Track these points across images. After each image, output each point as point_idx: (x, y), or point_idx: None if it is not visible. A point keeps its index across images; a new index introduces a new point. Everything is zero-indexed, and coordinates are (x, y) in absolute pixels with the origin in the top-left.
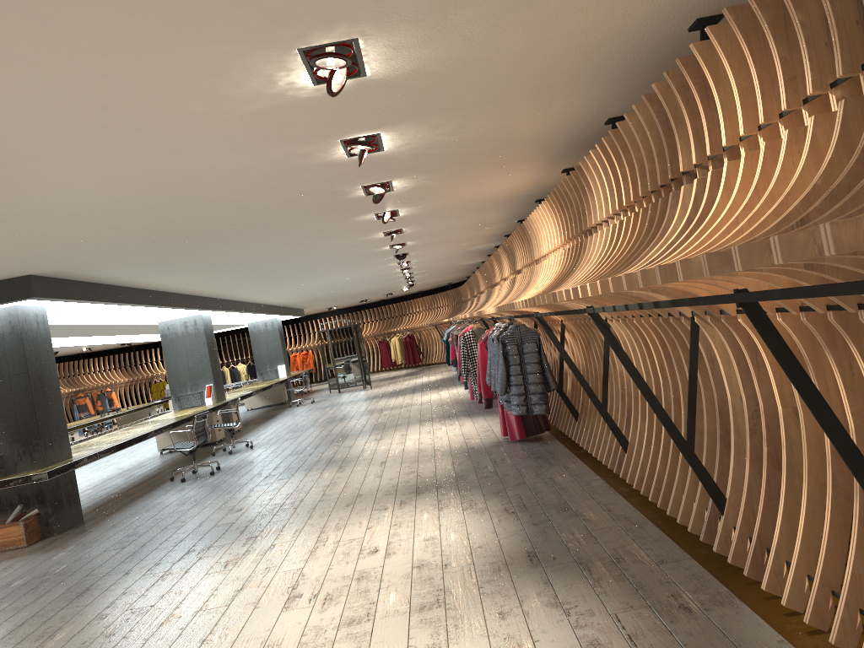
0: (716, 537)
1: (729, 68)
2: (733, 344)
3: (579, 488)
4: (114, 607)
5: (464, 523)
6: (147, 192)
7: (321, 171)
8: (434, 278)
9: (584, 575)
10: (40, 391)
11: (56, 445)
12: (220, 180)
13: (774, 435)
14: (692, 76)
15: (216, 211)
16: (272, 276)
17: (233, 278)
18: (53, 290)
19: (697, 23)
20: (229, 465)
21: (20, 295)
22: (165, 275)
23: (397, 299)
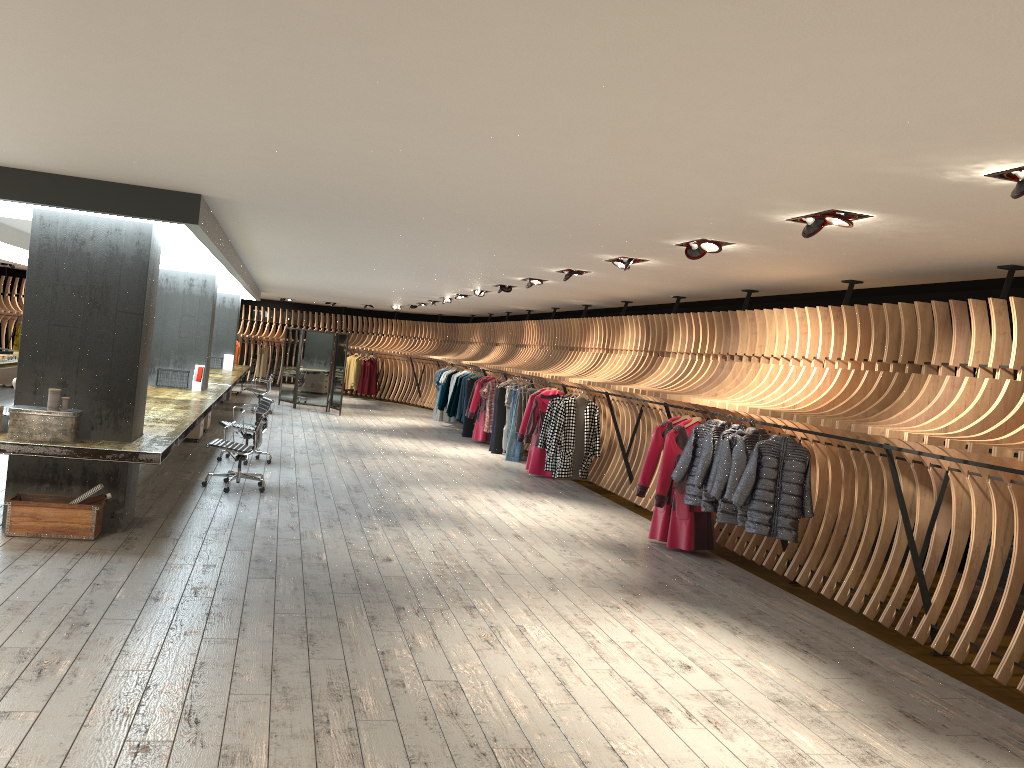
0: None
1: None
2: None
3: (849, 637)
4: (396, 672)
5: (759, 652)
6: (566, 183)
7: (728, 220)
8: (448, 307)
9: (1010, 755)
10: (144, 341)
11: (139, 416)
12: (648, 197)
13: None
14: None
15: (544, 213)
16: (356, 264)
17: (325, 255)
18: (204, 220)
19: None
20: (269, 482)
21: (180, 217)
22: (290, 234)
23: (357, 311)
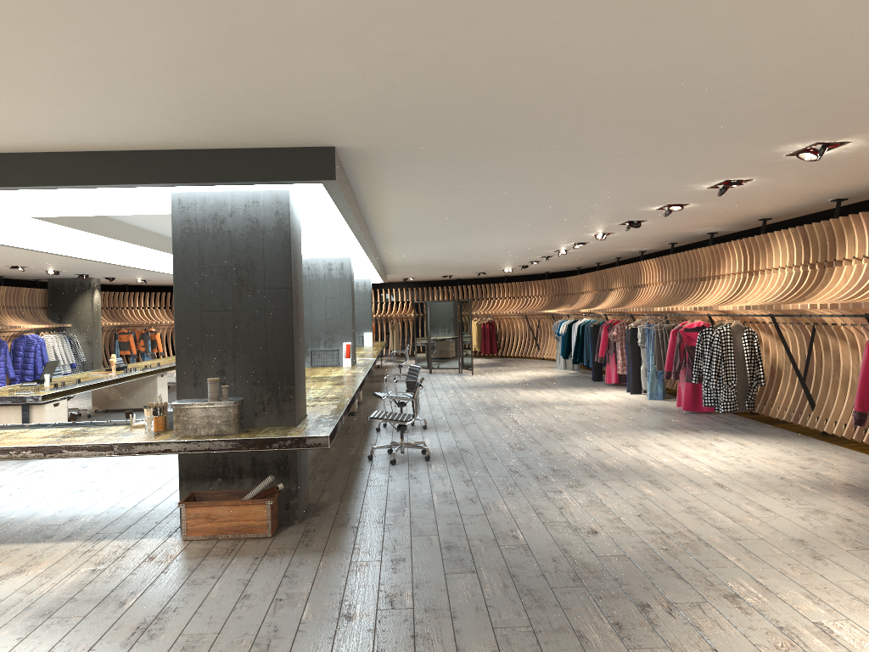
0: None
1: None
2: None
3: None
4: None
5: None
6: None
7: None
8: (558, 262)
9: None
10: (296, 317)
11: (300, 397)
12: None
13: None
14: None
15: (761, 75)
16: (483, 222)
17: (455, 214)
18: (340, 178)
19: None
20: (431, 449)
21: (316, 174)
22: (424, 191)
23: (470, 281)
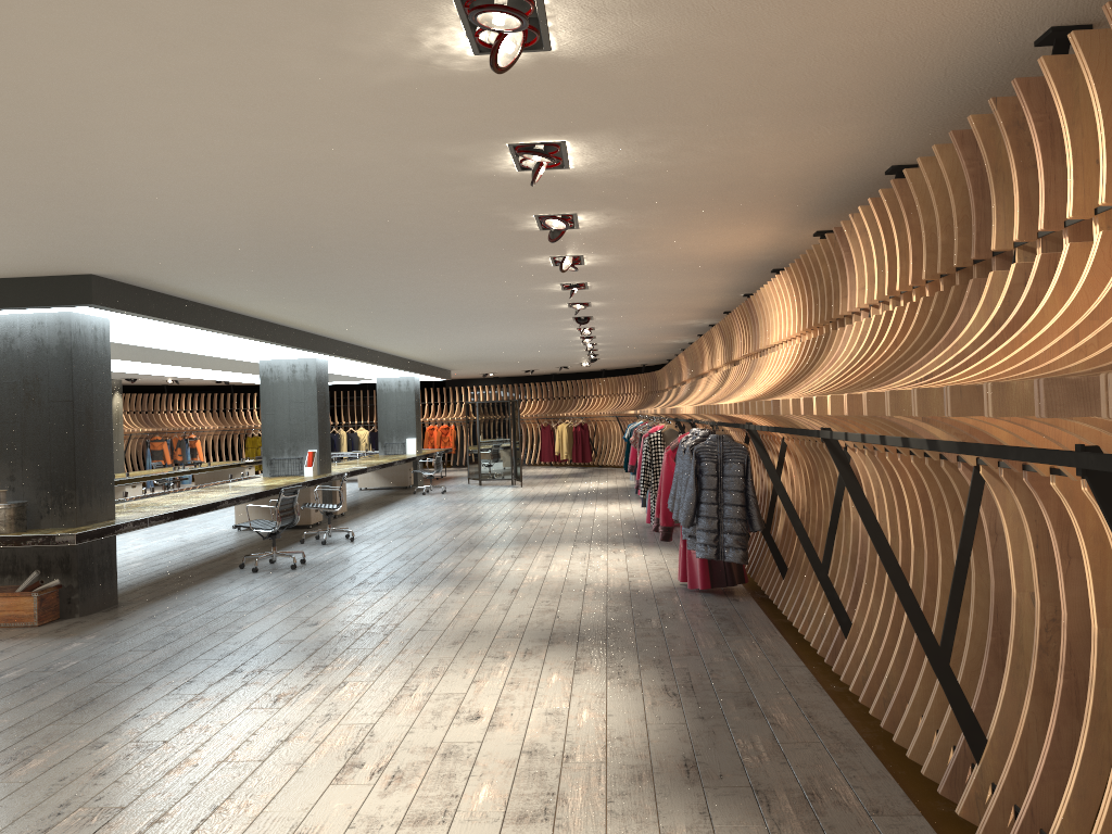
0: (963, 793)
1: (1097, 99)
2: (1034, 517)
3: (772, 675)
4: (116, 734)
5: (605, 698)
6: (240, 182)
7: (481, 186)
8: (624, 354)
9: (759, 810)
10: (86, 427)
11: (96, 501)
12: (341, 179)
13: (1078, 664)
14: (1033, 108)
15: (335, 222)
16: (411, 322)
17: (359, 316)
18: (120, 299)
19: (1050, 33)
20: (318, 559)
21: (75, 299)
22: (270, 300)
23: (574, 376)
